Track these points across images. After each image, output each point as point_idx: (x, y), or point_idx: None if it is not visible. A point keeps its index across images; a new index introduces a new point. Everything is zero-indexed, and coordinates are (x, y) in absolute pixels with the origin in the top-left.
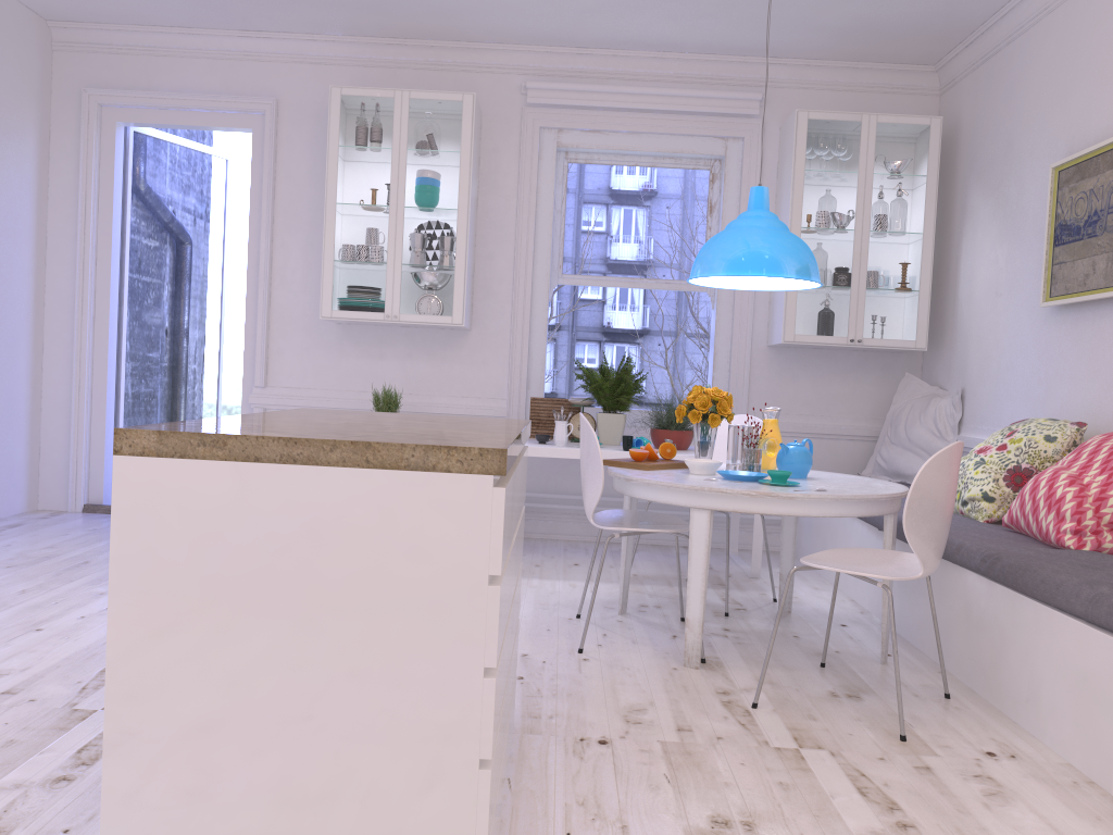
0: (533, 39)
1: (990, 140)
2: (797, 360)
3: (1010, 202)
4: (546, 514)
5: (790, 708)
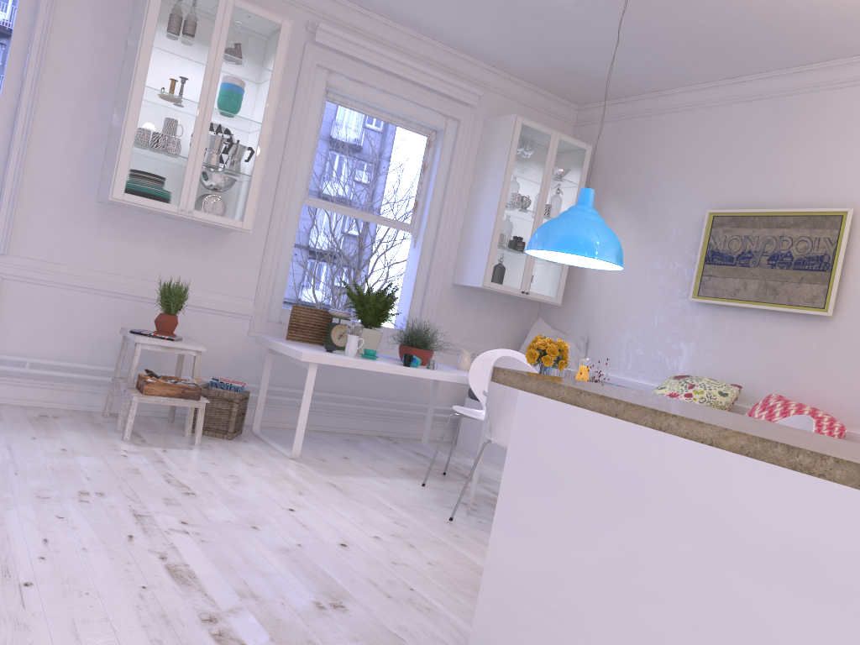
0: None
1: (632, 174)
2: (468, 297)
3: (651, 221)
4: (272, 405)
5: None
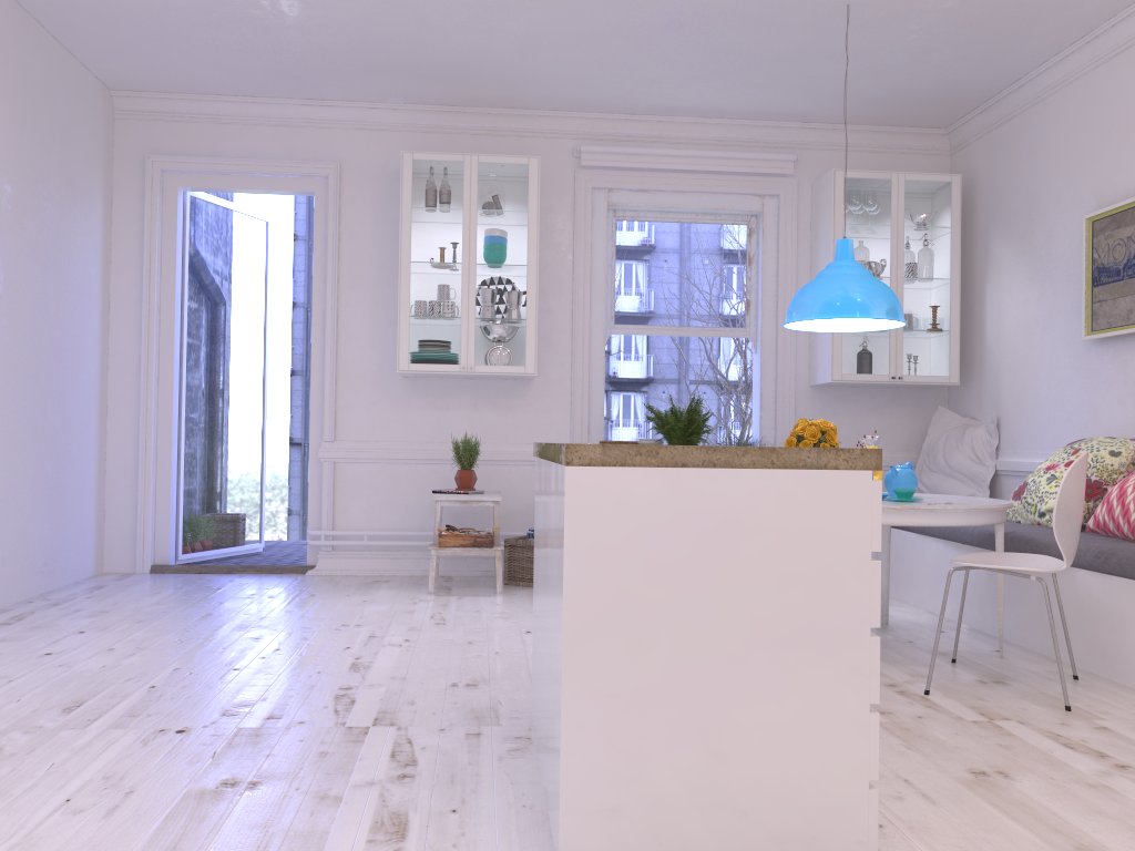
0: (586, 107)
1: (1011, 195)
2: (836, 398)
3: (1037, 249)
4: None
5: (956, 693)
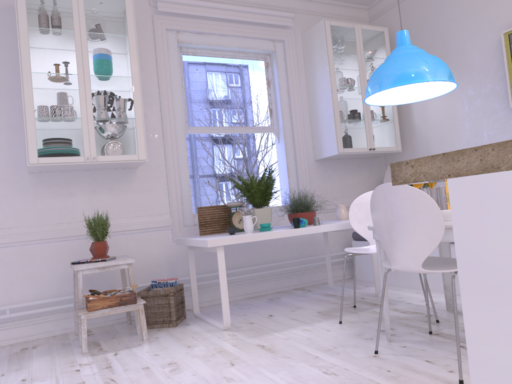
0: None
1: (426, 35)
2: (330, 167)
3: (454, 62)
4: (207, 288)
5: None
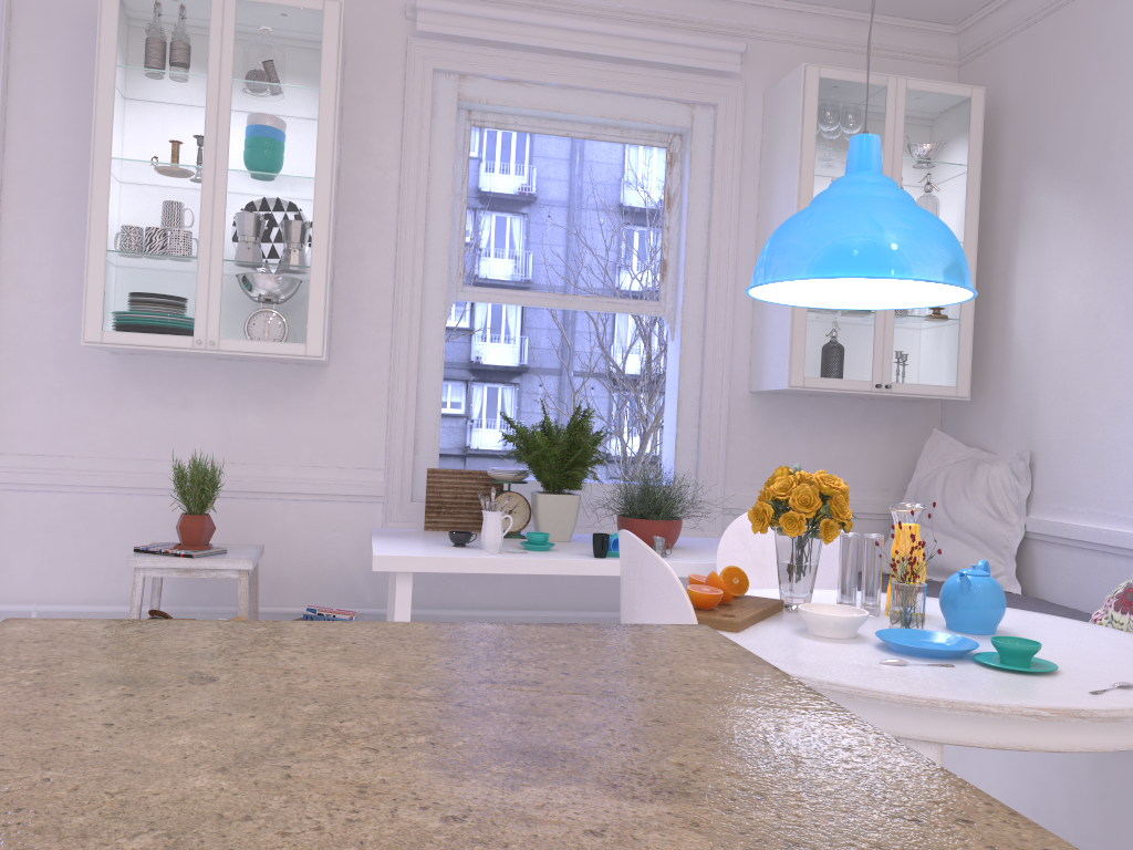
0: None
1: (1069, 116)
2: (787, 411)
3: (1119, 197)
4: None
5: None
